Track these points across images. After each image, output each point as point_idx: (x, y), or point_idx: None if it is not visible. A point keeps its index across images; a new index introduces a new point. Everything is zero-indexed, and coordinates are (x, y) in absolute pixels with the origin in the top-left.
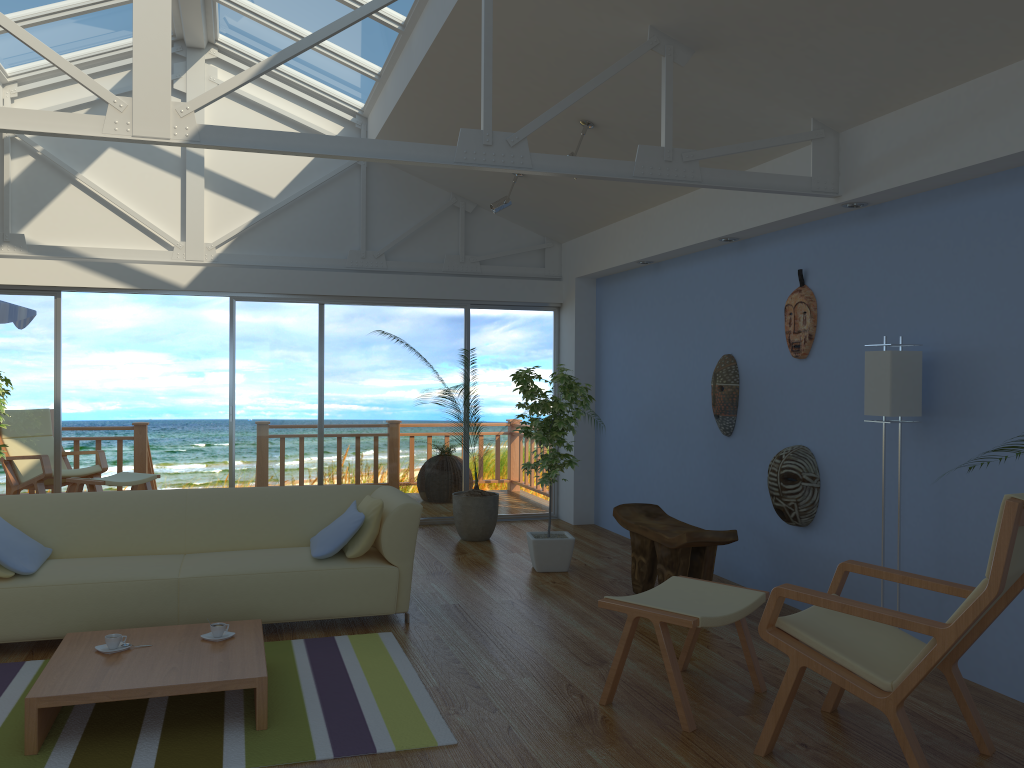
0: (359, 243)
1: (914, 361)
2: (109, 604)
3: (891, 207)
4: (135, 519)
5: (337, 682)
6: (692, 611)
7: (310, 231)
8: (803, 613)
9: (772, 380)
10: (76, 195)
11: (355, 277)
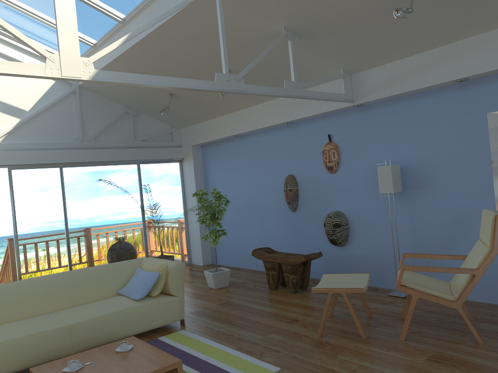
0: (78, 133)
1: (398, 169)
2: (32, 348)
3: (374, 106)
4: (17, 298)
5: (189, 358)
6: (353, 286)
7: (51, 128)
8: (402, 277)
9: (317, 184)
10: None
11: (79, 152)
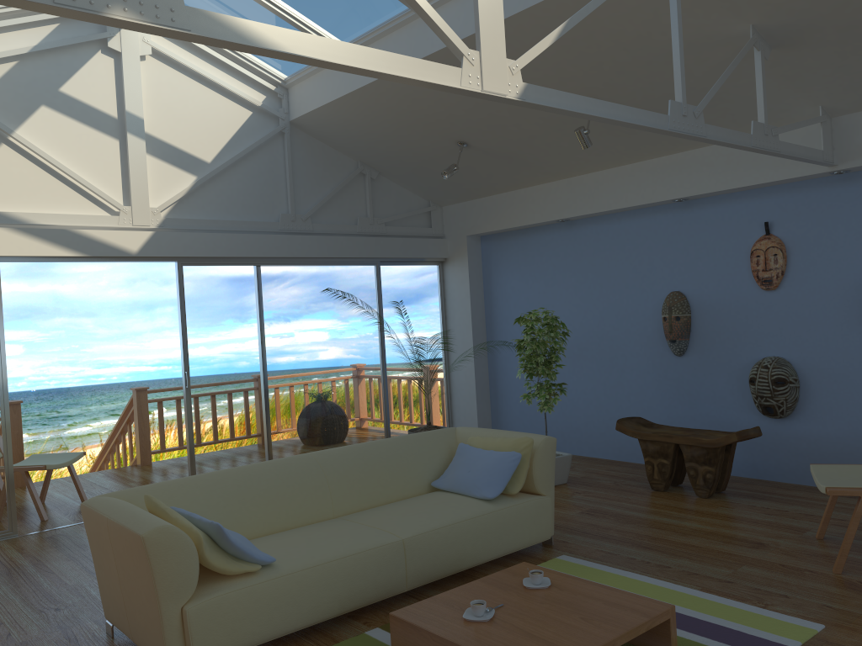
0: (286, 207)
1: None
2: (354, 578)
3: None
4: (284, 490)
5: None
6: None
7: (244, 195)
8: None
9: (733, 308)
10: (9, 156)
11: (289, 239)
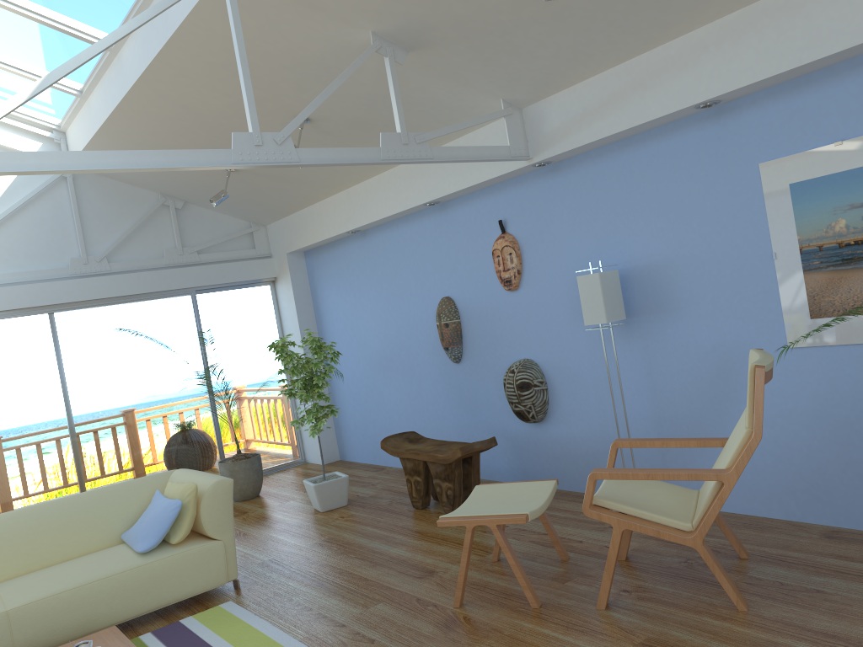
0: (78, 250)
1: (614, 278)
2: None
3: (570, 163)
4: None
5: None
6: (515, 509)
7: (26, 246)
8: (603, 488)
9: (490, 311)
10: None
11: (81, 283)
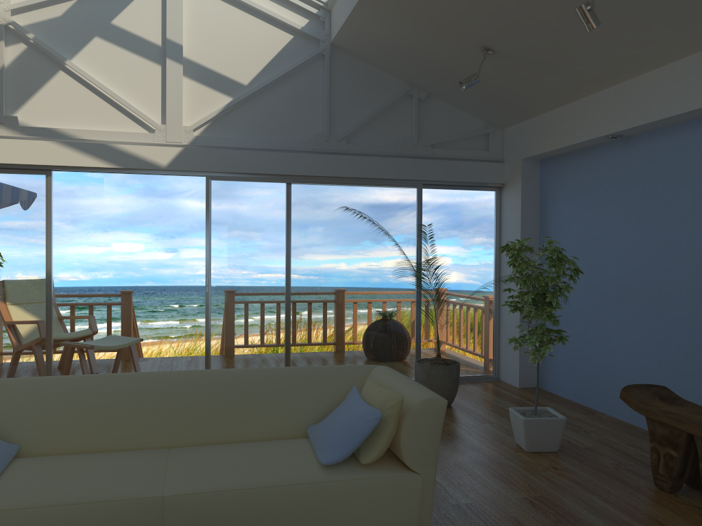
0: (322, 127)
1: None
2: None
3: None
4: (113, 408)
5: None
6: None
7: (278, 116)
8: None
9: None
10: (65, 81)
11: (320, 158)
